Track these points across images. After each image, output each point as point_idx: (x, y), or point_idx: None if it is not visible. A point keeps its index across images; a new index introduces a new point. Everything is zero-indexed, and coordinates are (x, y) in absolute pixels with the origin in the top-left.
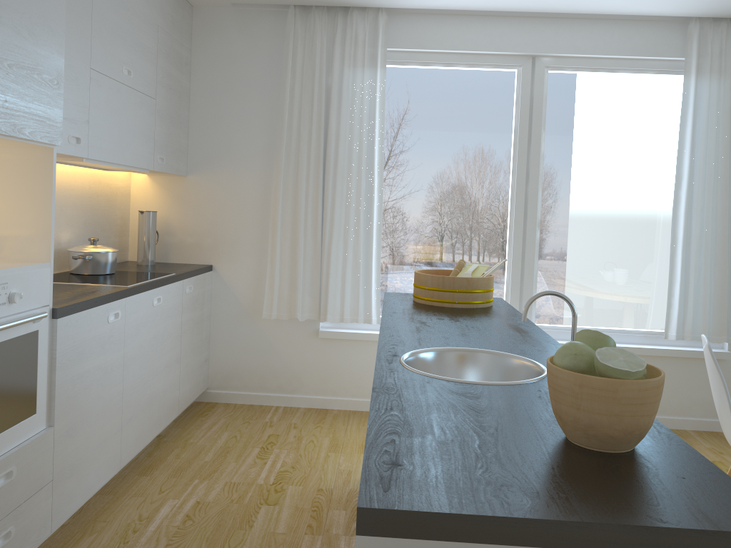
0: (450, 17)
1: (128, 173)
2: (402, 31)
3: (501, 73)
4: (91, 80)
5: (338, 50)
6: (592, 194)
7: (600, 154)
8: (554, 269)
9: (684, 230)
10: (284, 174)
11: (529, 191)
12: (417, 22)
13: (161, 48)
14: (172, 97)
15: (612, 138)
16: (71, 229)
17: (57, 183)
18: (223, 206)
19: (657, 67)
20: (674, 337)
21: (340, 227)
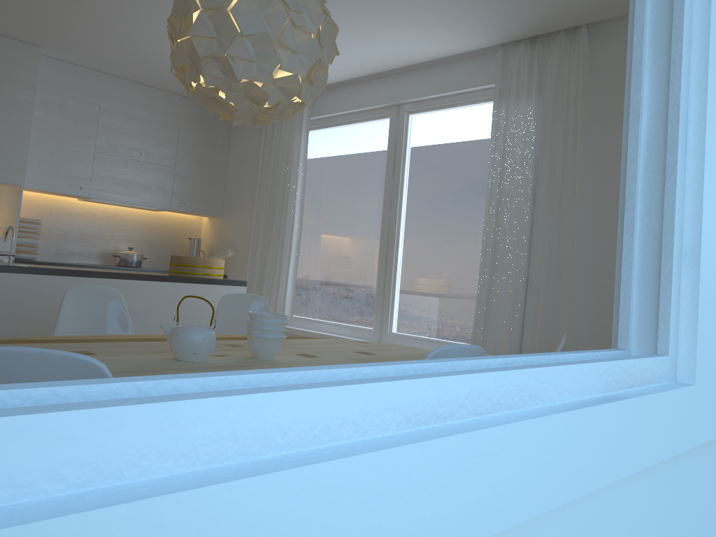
0: (346, 87)
1: (199, 217)
2: (321, 103)
3: (381, 123)
4: (95, 158)
5: (285, 124)
6: (437, 216)
7: (443, 180)
8: (408, 283)
9: (484, 244)
10: (256, 212)
11: (391, 216)
12: (329, 95)
13: (184, 138)
14: (199, 167)
15: (453, 165)
16: (130, 243)
17: (118, 216)
18: (234, 236)
19: (484, 96)
20: None
21: (274, 247)
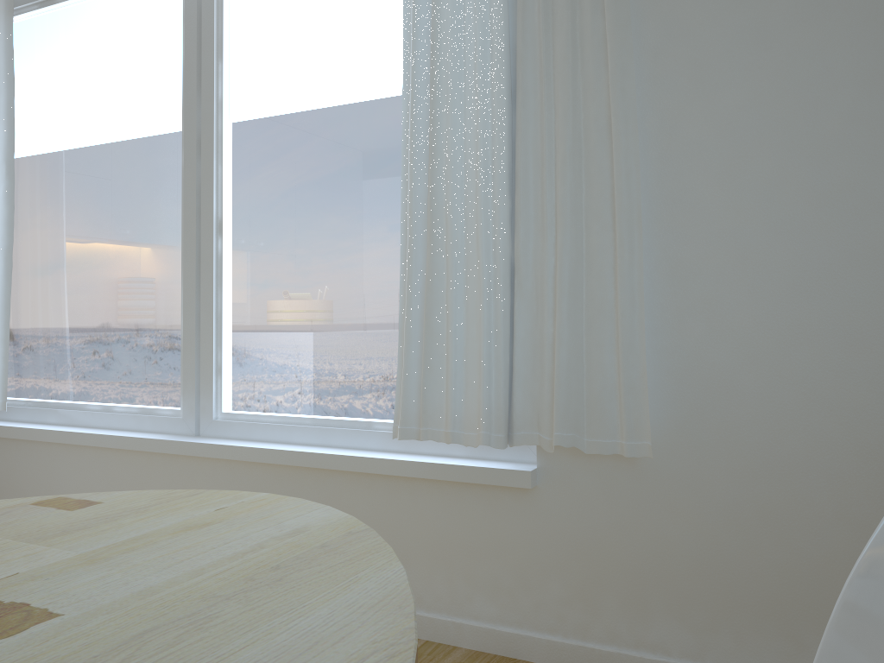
0: None
1: None
2: None
3: None
4: None
5: None
6: (298, 159)
7: (307, 83)
8: (250, 307)
9: (409, 200)
10: None
11: (201, 170)
12: None
13: None
14: None
15: (325, 49)
16: None
17: None
18: None
19: None
20: (398, 433)
21: None
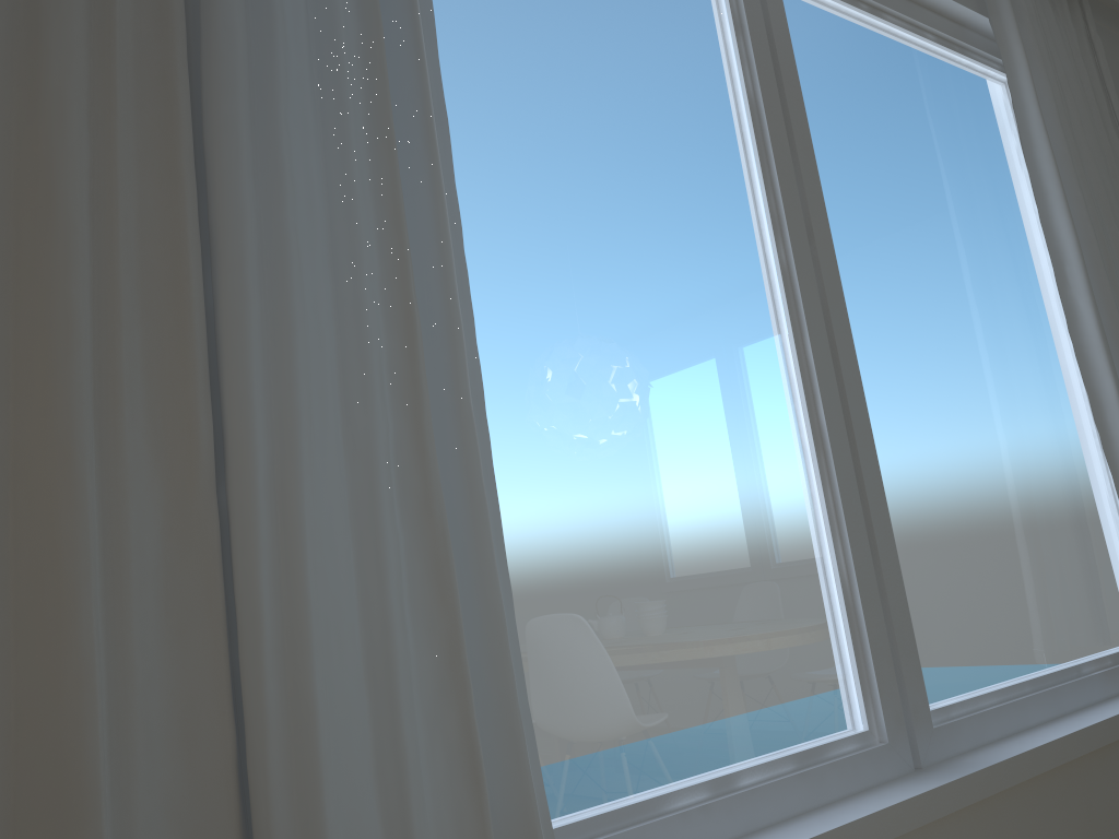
0: None
1: None
2: None
3: None
4: None
5: None
6: (921, 302)
7: (907, 203)
8: (914, 518)
9: (1113, 376)
10: None
11: (825, 281)
12: None
13: None
14: None
15: (915, 169)
16: None
17: None
18: None
19: (940, 28)
20: None
21: (322, 369)
